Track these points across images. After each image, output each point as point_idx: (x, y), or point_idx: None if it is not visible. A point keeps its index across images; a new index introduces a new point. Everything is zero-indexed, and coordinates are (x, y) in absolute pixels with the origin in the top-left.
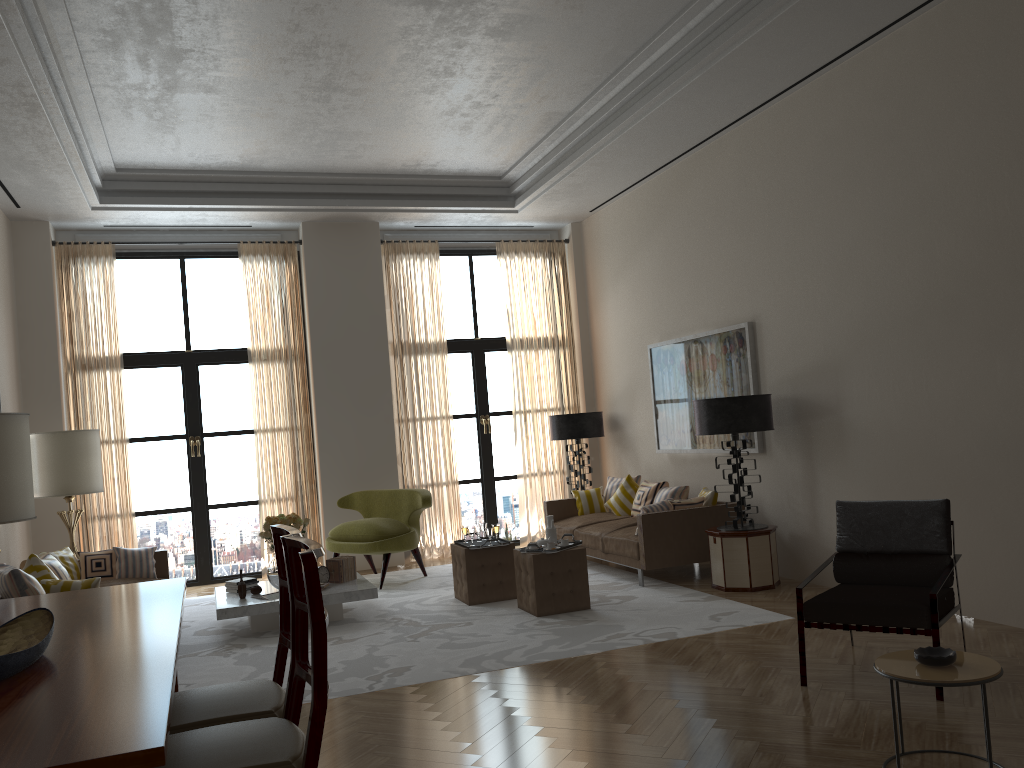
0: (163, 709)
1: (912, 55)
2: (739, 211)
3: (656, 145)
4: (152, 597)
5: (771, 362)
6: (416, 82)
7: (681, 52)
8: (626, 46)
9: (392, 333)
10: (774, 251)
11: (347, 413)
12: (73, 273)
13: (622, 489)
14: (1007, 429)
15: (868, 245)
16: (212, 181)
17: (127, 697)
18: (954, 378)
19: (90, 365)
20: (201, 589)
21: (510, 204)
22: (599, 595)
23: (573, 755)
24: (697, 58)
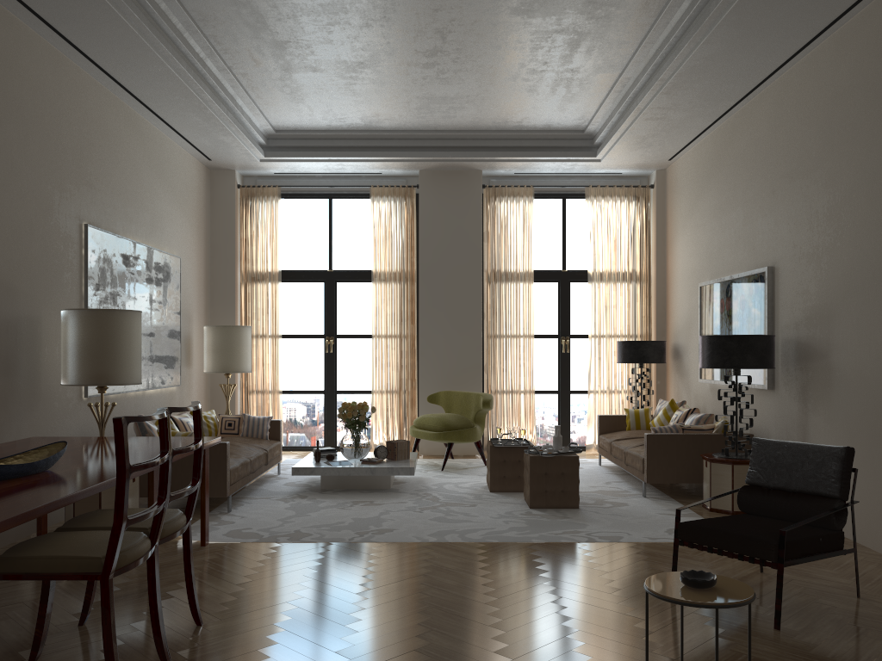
0: (28, 509)
1: None
2: (770, 162)
3: (699, 101)
4: (173, 446)
5: (783, 305)
6: (471, 55)
7: (689, 17)
8: (644, 14)
9: (487, 263)
10: (792, 200)
11: (444, 327)
12: (250, 209)
13: (664, 411)
14: None
15: (860, 197)
16: (346, 138)
17: (28, 500)
18: None
19: (257, 278)
20: None
21: (592, 154)
22: (599, 499)
23: (428, 611)
24: (699, 22)
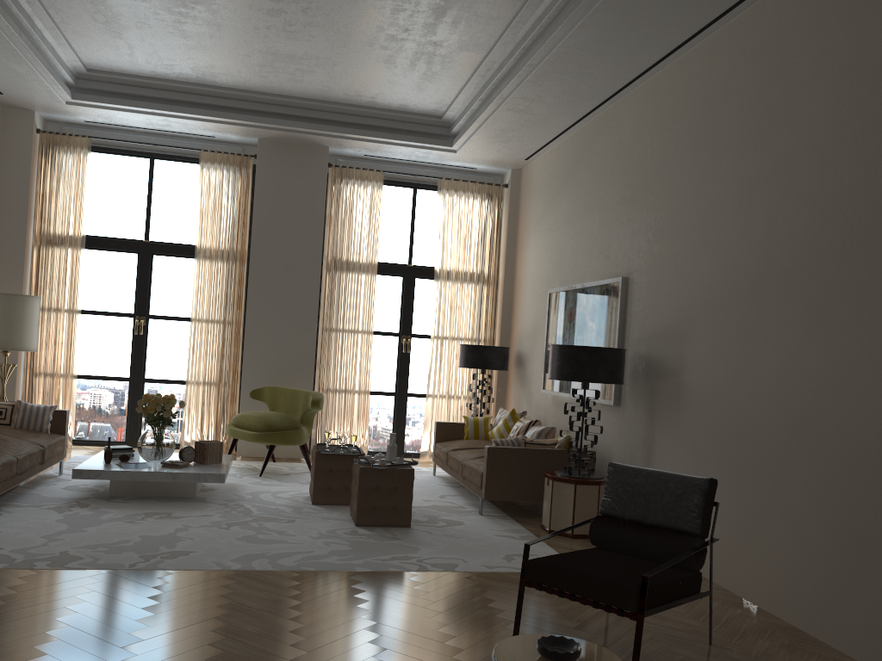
0: None
1: (787, 14)
2: (631, 167)
3: (565, 96)
4: None
5: (636, 318)
6: (324, 7)
7: None
8: None
9: (327, 249)
10: (652, 209)
11: (275, 315)
12: (51, 159)
13: (504, 421)
14: (813, 416)
15: (725, 210)
16: (174, 90)
17: None
18: (776, 355)
19: (54, 241)
20: None
21: (448, 143)
22: (433, 516)
23: None
24: (577, 2)
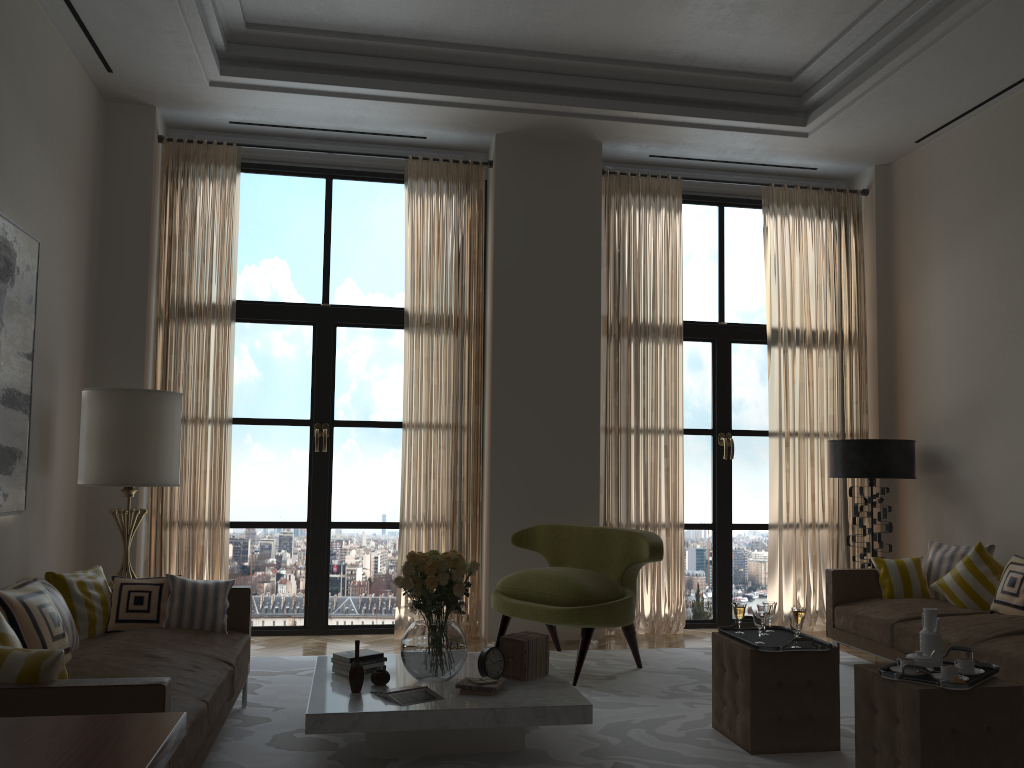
0: None
1: None
2: None
3: None
4: None
5: None
6: None
7: None
8: None
9: (607, 302)
10: None
11: (535, 409)
12: (181, 181)
13: (969, 565)
14: None
15: None
16: (378, 55)
17: None
18: None
19: (190, 309)
20: (308, 642)
21: (799, 121)
22: None
23: None
24: None
